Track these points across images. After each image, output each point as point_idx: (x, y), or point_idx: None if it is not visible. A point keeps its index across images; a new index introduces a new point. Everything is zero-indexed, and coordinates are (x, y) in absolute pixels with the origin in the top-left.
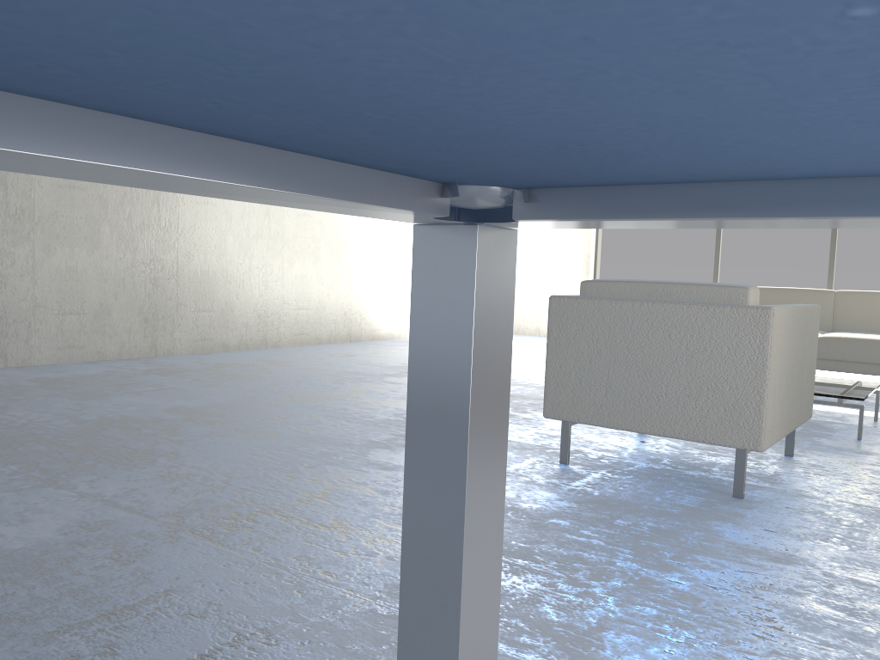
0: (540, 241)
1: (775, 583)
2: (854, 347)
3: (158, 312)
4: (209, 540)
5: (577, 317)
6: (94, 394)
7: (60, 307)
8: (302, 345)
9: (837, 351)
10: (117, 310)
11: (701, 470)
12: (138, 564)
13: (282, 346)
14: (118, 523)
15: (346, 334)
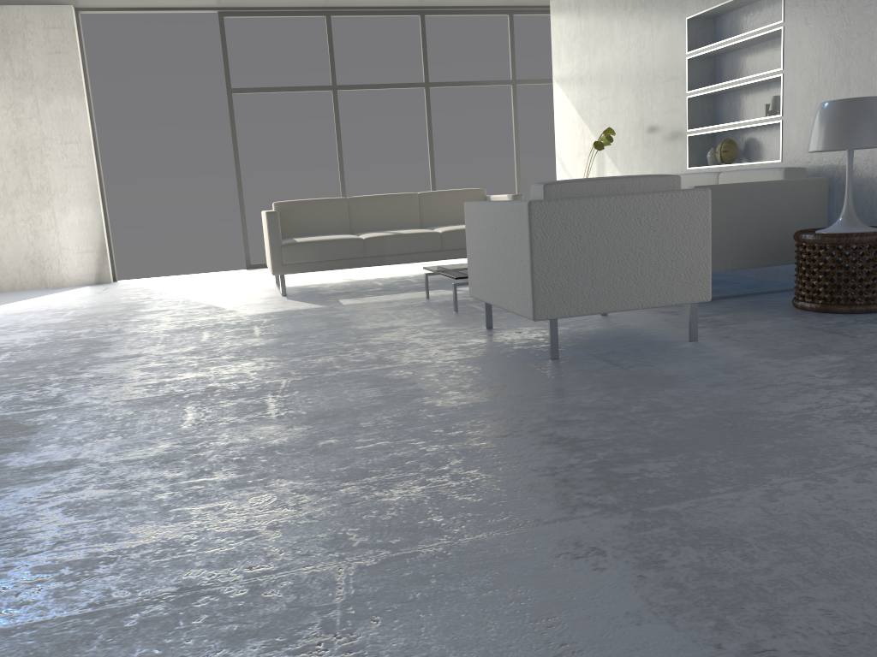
0: (23, 172)
1: (876, 367)
2: None
3: None
4: (680, 498)
5: (559, 219)
6: None
7: None
8: None
9: (458, 242)
10: None
11: (617, 335)
12: (745, 537)
13: None
14: (581, 536)
15: None
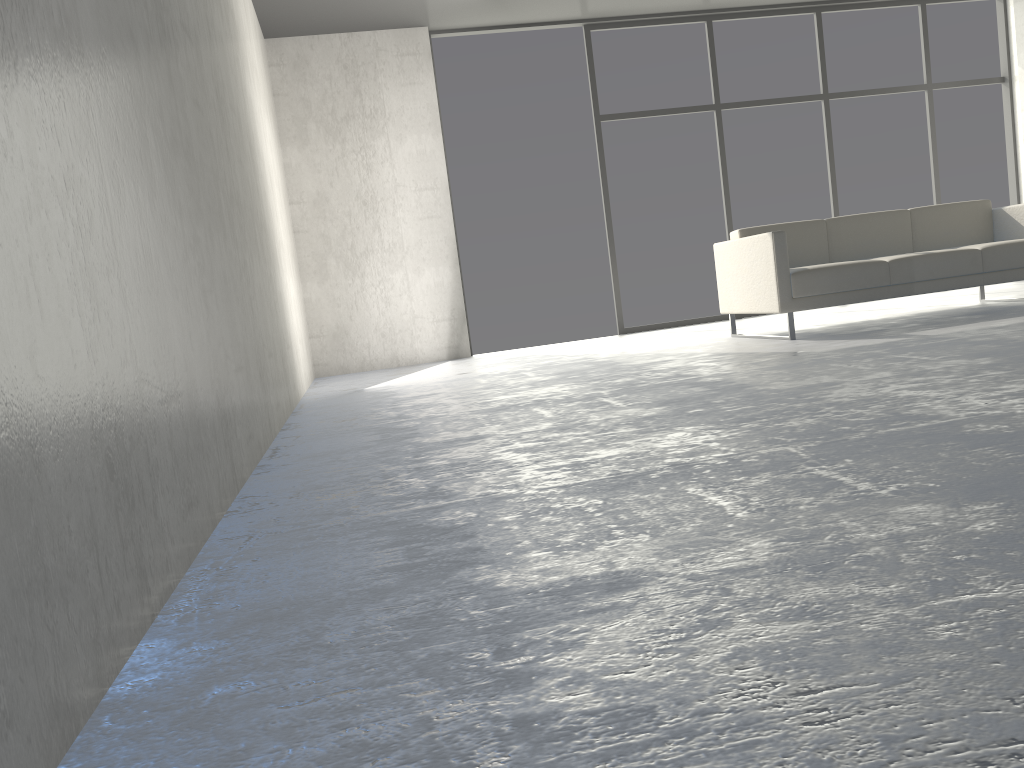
0: (373, 228)
1: None
2: (1017, 252)
3: (220, 378)
4: None
5: None
6: (885, 516)
7: (160, 380)
8: (281, 428)
9: (1003, 260)
10: (199, 379)
11: None
12: None
13: (277, 433)
14: None
15: (289, 399)
